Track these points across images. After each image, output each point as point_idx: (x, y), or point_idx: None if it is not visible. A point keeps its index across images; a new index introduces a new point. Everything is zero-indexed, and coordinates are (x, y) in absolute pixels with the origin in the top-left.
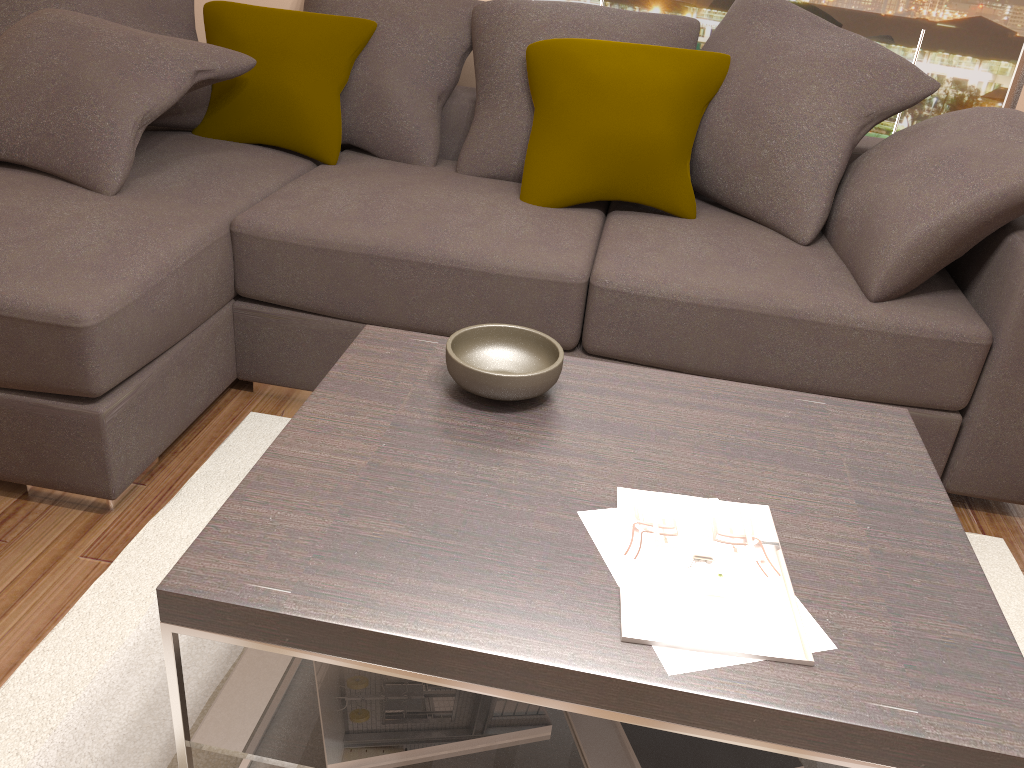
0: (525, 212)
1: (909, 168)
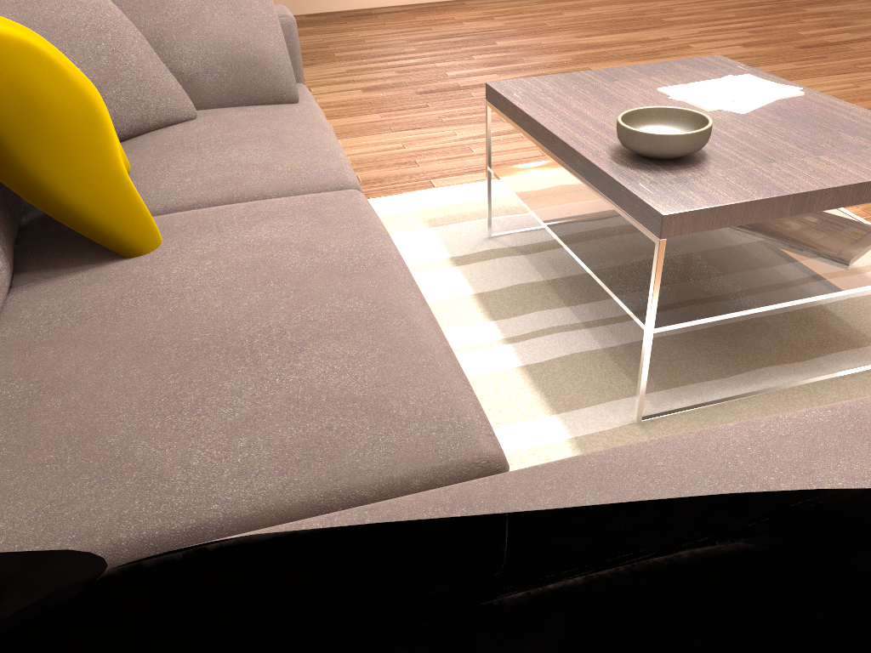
0: (209, 237)
1: (199, 4)
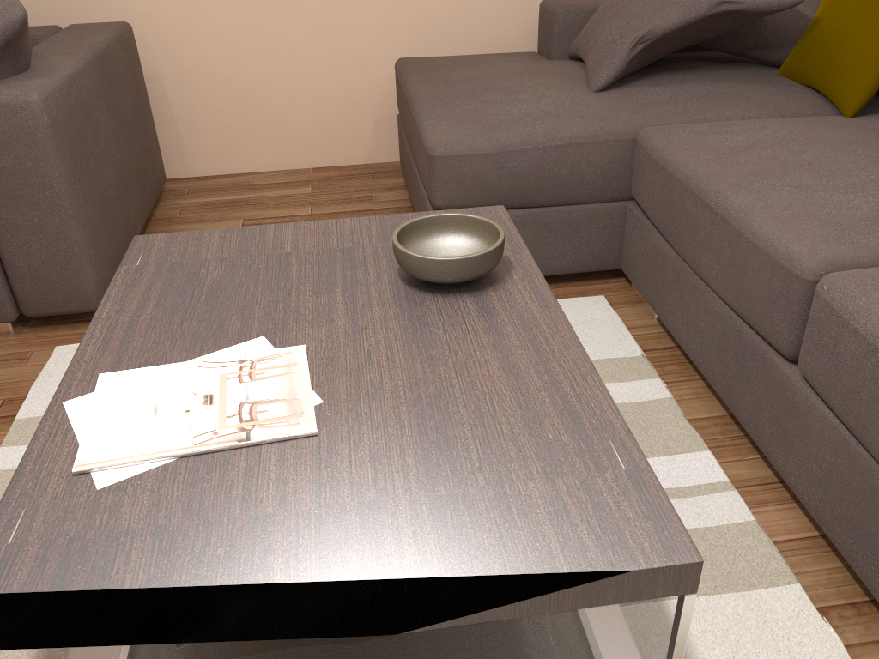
0: None
1: None
